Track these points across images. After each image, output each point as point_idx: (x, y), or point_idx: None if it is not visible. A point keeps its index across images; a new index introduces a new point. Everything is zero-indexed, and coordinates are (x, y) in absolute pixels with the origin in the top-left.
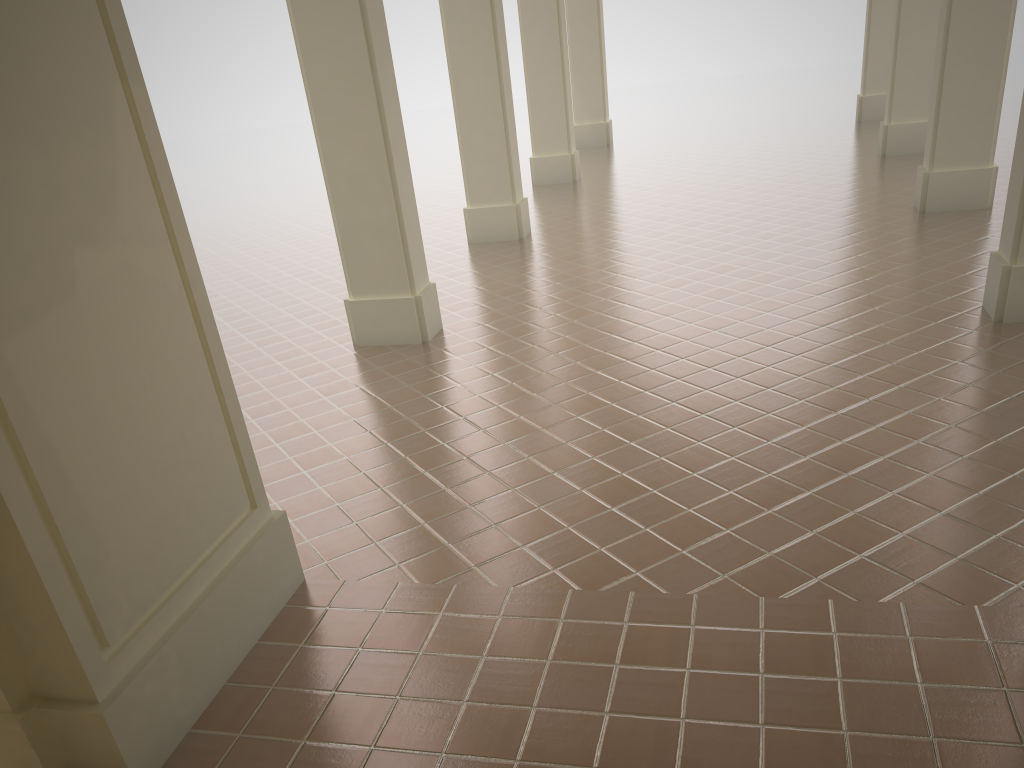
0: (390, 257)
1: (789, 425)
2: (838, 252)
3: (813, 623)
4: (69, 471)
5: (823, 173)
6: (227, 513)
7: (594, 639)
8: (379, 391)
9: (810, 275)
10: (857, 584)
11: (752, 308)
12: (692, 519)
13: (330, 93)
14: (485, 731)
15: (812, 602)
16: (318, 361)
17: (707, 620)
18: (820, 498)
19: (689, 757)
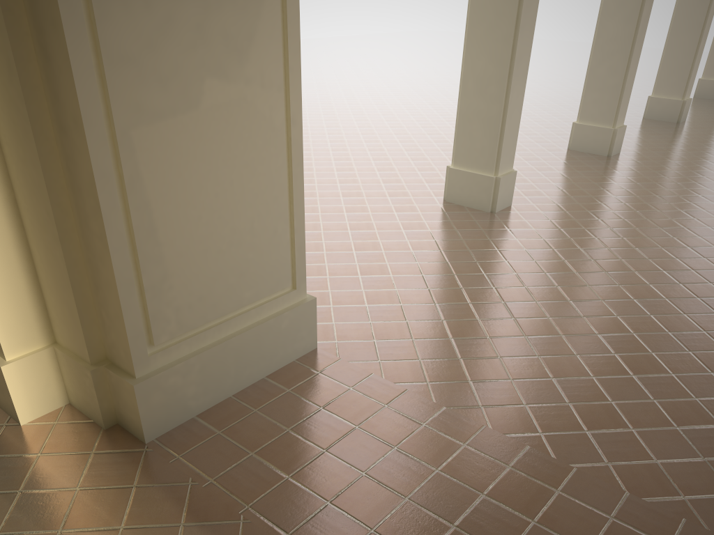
0: (488, 143)
1: None
2: None
3: (657, 531)
4: (158, 226)
5: None
6: (270, 286)
7: (478, 469)
8: (440, 237)
9: None
10: None
11: None
12: (609, 410)
13: (484, 12)
14: (364, 500)
15: (667, 514)
16: (413, 204)
17: (572, 491)
18: None
19: None
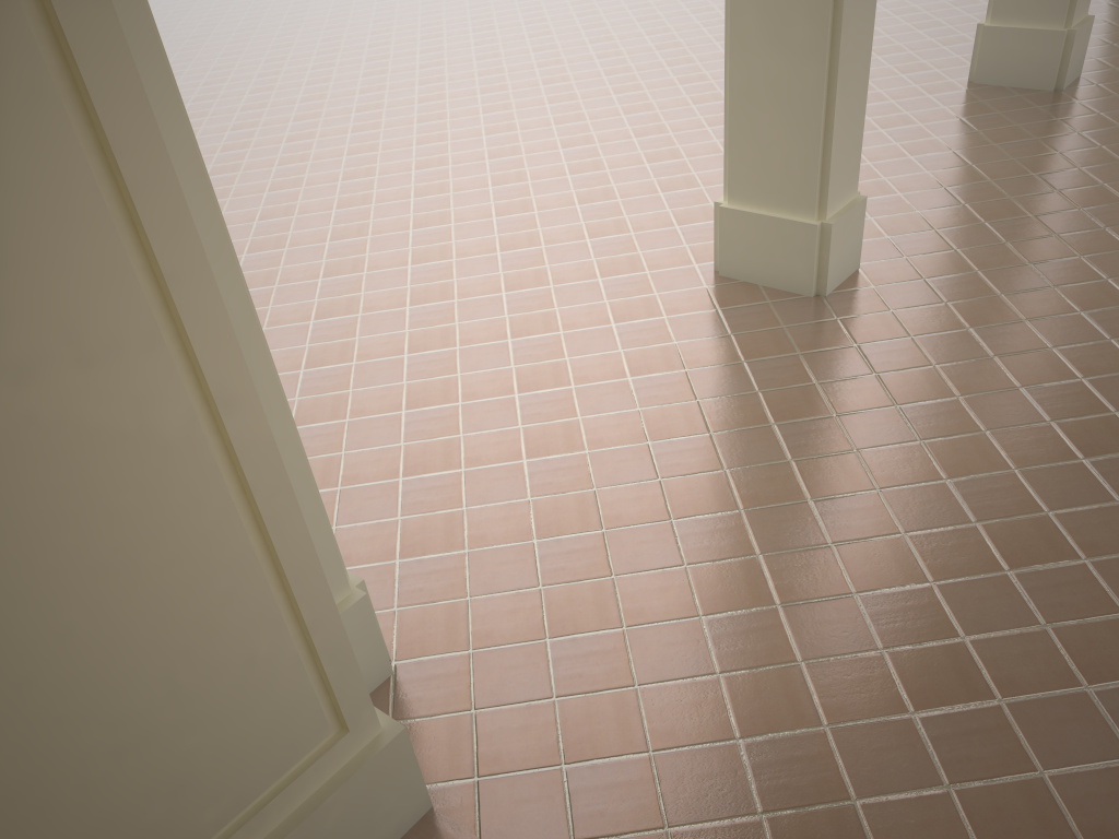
0: (798, 152)
1: None
2: None
3: None
4: None
5: None
6: (274, 764)
7: None
8: (710, 390)
9: None
10: None
11: None
12: None
13: None
14: None
15: None
16: (652, 293)
17: None
18: None
19: None
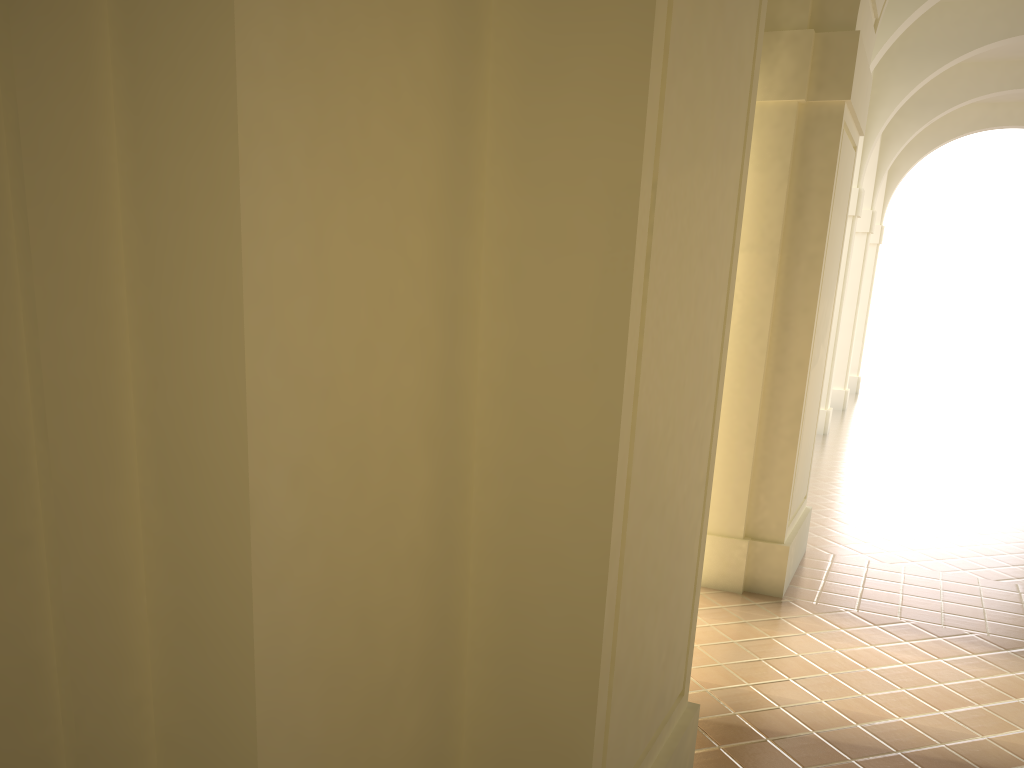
0: None
1: None
2: None
3: None
4: (803, 433)
5: None
6: (804, 492)
7: (1004, 594)
8: None
9: None
10: None
11: None
12: None
13: None
14: (960, 610)
15: None
16: None
17: None
18: None
19: None
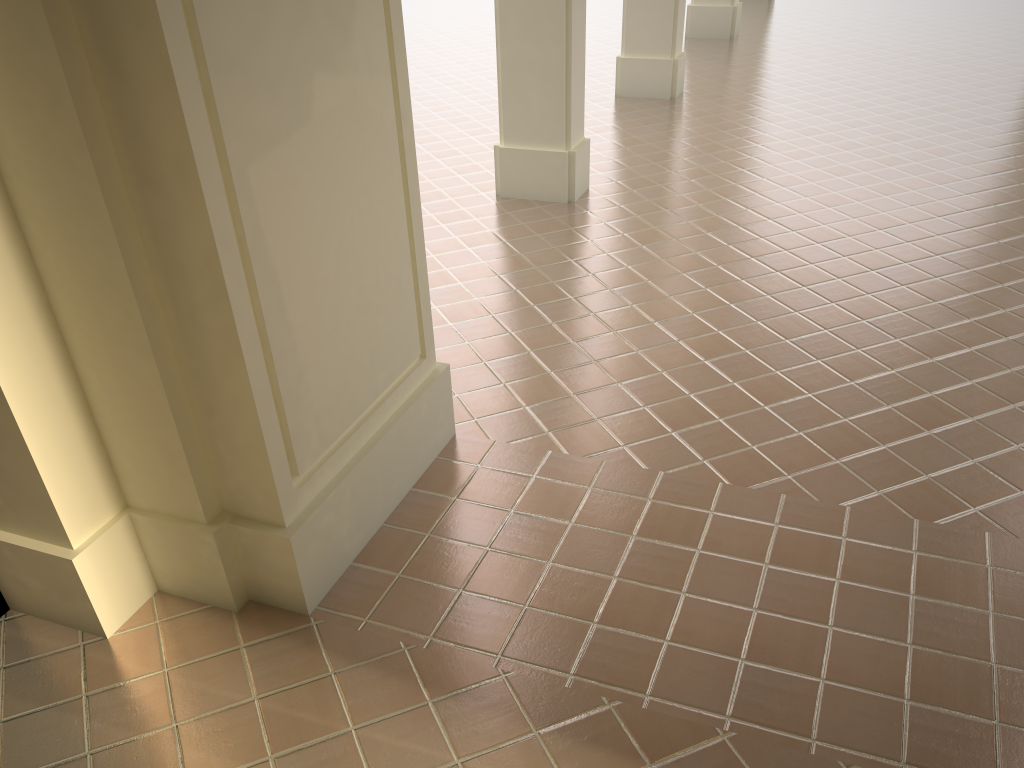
0: (550, 105)
1: (955, 345)
2: (1021, 158)
3: (968, 553)
4: (286, 303)
5: (1011, 63)
6: (402, 360)
7: (744, 536)
8: (524, 249)
9: (988, 181)
10: (1016, 521)
11: (922, 210)
12: (848, 429)
13: None
14: (635, 608)
15: (968, 532)
16: (460, 208)
17: (859, 534)
18: (983, 427)
19: (835, 664)
